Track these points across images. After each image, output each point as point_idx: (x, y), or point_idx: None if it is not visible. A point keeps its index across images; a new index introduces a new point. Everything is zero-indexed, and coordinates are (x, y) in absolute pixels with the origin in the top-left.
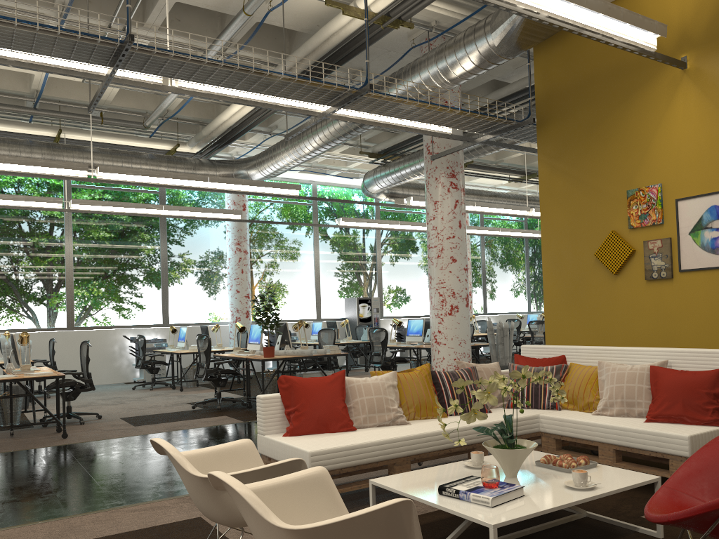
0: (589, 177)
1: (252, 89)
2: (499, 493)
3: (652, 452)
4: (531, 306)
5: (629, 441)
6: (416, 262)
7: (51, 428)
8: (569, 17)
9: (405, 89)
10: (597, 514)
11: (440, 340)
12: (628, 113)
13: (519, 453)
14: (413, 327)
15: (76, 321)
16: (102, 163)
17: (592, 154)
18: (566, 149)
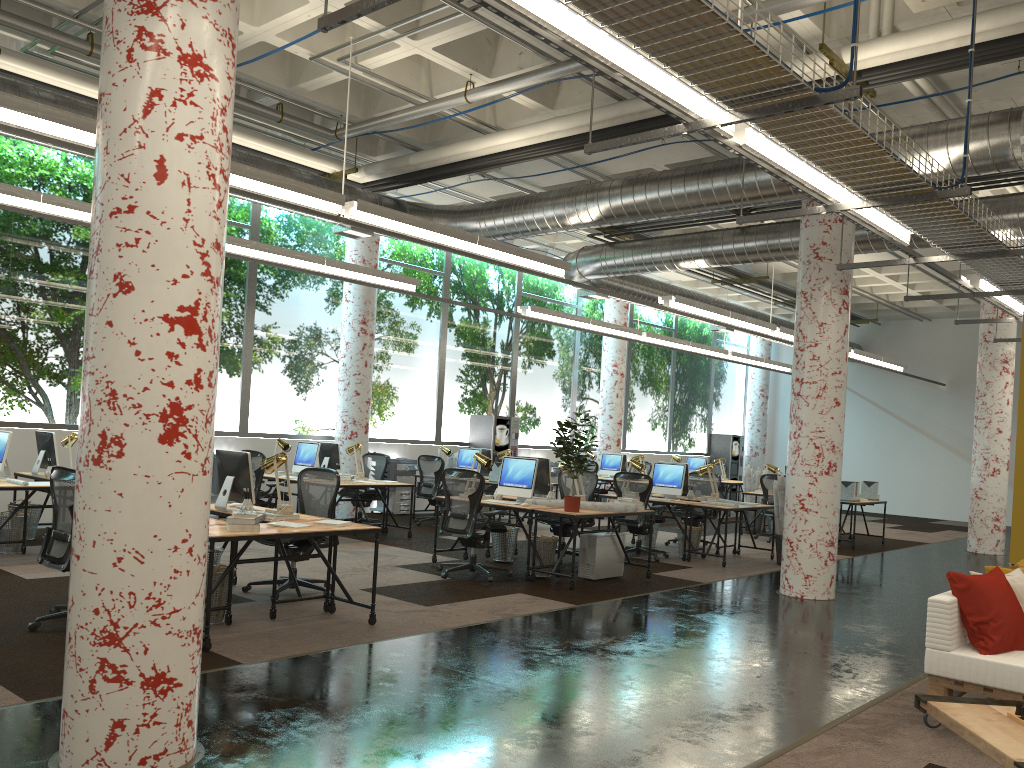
0: None
1: (831, 166)
2: None
3: None
4: (671, 444)
5: None
6: (555, 372)
7: (293, 604)
8: None
9: None
10: None
11: (810, 506)
12: None
13: None
14: (664, 474)
15: None
16: None
17: None
18: None
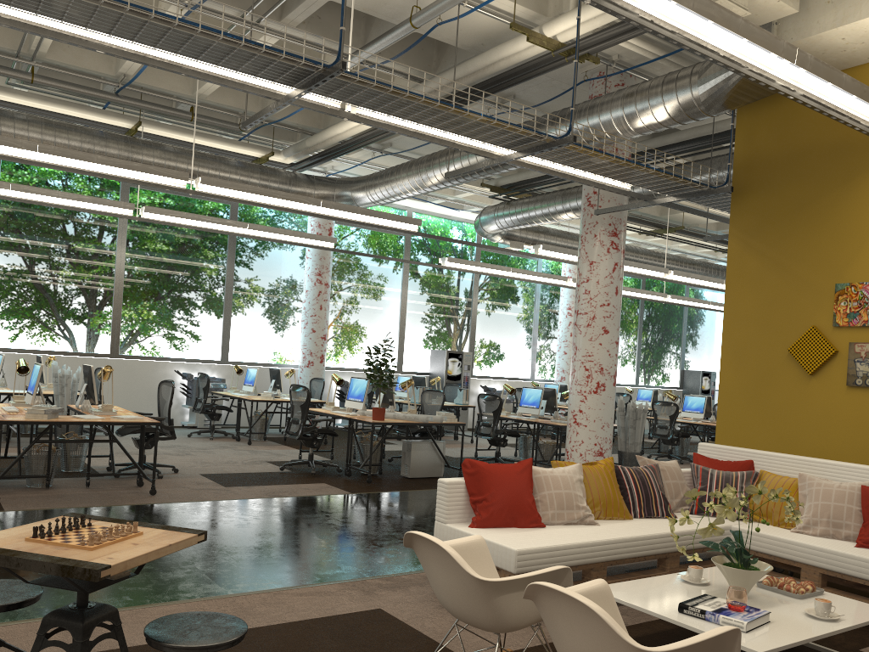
0: (790, 262)
1: (439, 126)
2: (750, 617)
3: (867, 581)
4: (639, 378)
5: (841, 566)
6: (515, 315)
7: (126, 480)
8: (823, 97)
9: (578, 131)
10: (815, 644)
11: (580, 420)
12: (846, 197)
13: (757, 574)
14: (528, 397)
15: (122, 348)
16: (185, 168)
17: (797, 237)
18: (765, 226)
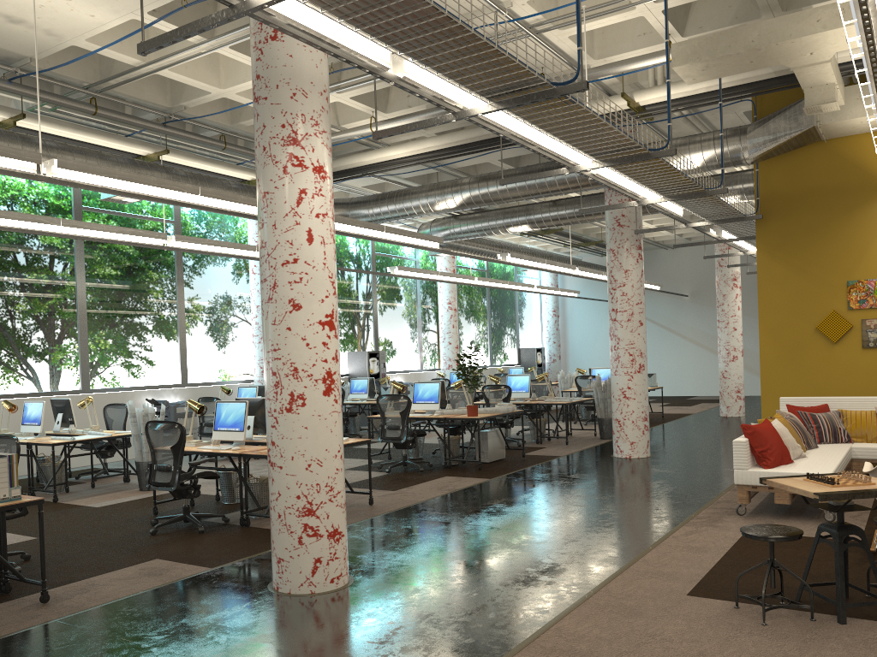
0: (809, 267)
1: (647, 182)
2: None
3: None
4: (492, 359)
5: None
6: (404, 313)
7: None
8: None
9: None
10: None
11: (629, 395)
12: (848, 223)
13: None
14: (515, 383)
15: (92, 382)
16: None
17: (813, 250)
18: (786, 242)
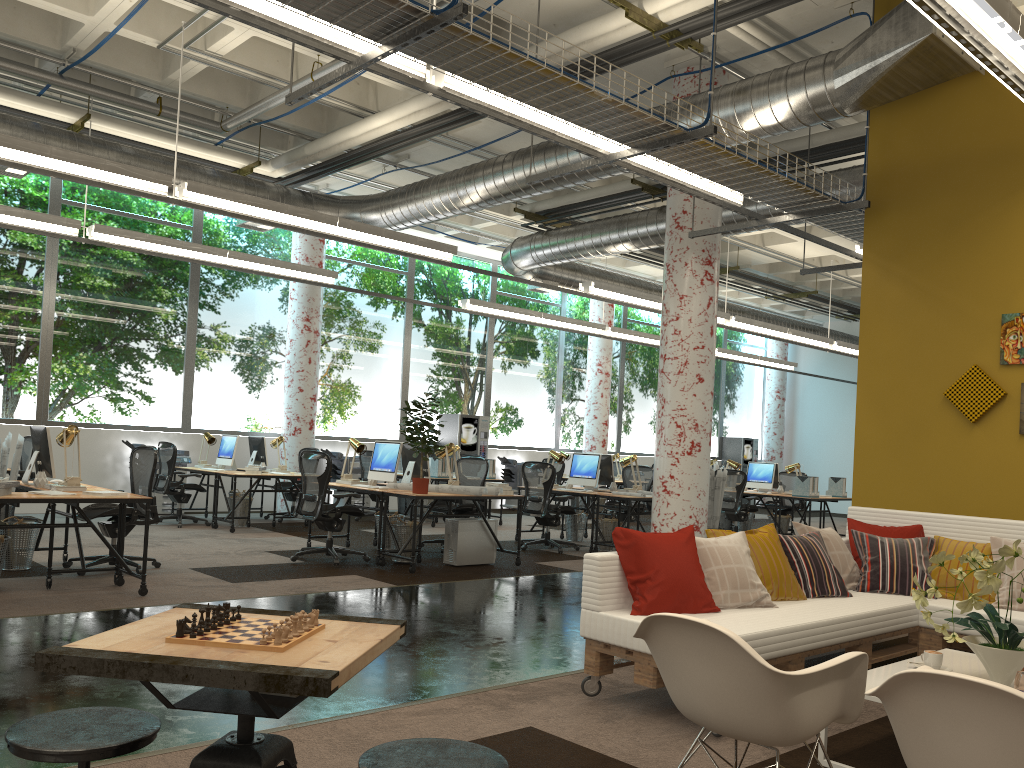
0: (943, 290)
1: (549, 107)
2: None
3: None
4: None
5: None
6: (536, 372)
7: (96, 578)
8: None
9: None
10: None
11: (672, 488)
12: (1012, 213)
13: None
14: (581, 465)
15: (51, 412)
16: None
17: (950, 260)
18: (910, 248)
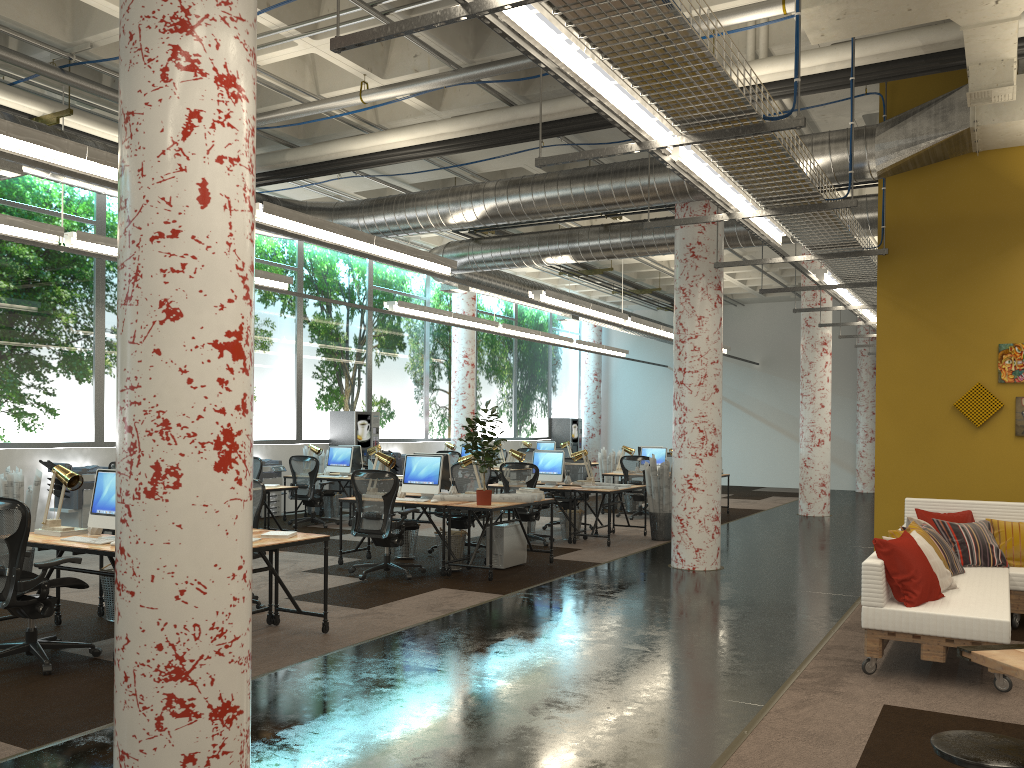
0: (948, 323)
1: (748, 181)
2: None
3: None
4: (516, 430)
5: None
6: (408, 365)
7: None
8: None
9: None
10: None
11: (697, 485)
12: (1003, 266)
13: None
14: (544, 462)
15: None
16: None
17: (954, 300)
18: (918, 288)
